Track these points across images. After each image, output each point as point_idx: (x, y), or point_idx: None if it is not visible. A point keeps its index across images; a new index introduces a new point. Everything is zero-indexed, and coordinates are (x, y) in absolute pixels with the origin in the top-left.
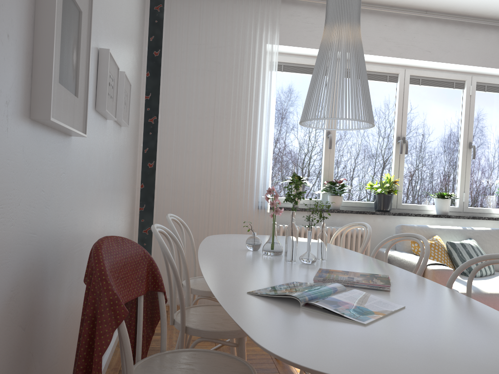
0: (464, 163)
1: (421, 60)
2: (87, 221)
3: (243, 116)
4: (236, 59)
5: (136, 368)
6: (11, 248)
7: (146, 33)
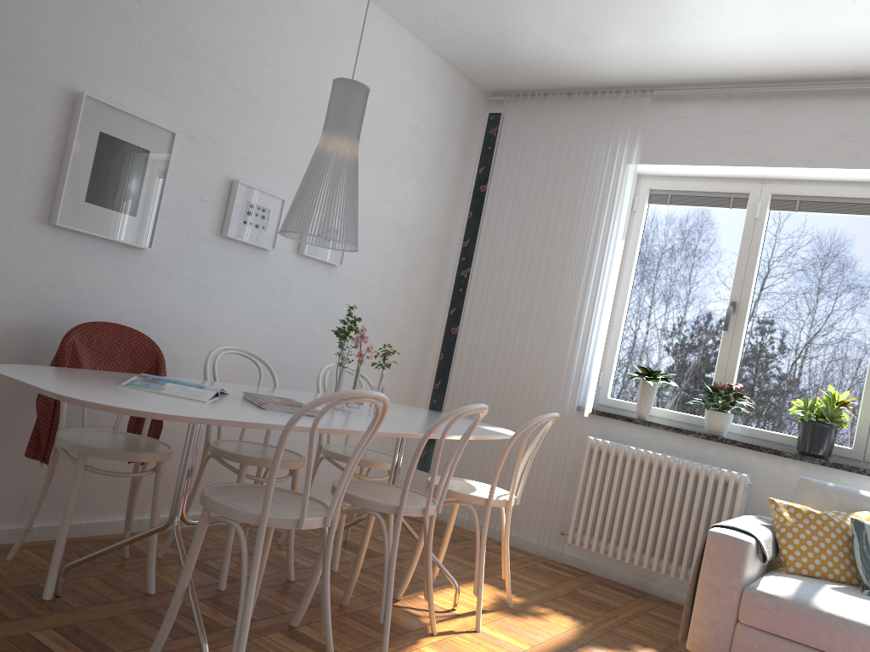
0: None
1: None
2: (191, 334)
3: (571, 269)
4: (572, 188)
5: (99, 431)
6: (9, 301)
7: (476, 163)
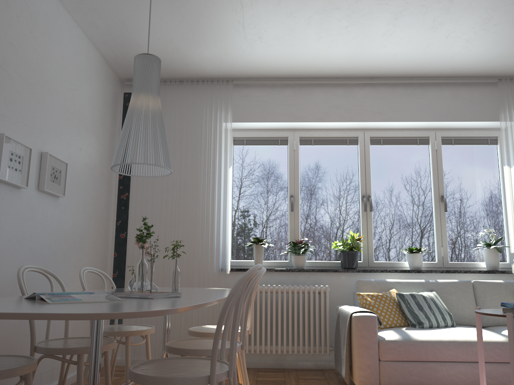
0: (438, 217)
1: (373, 122)
2: None
3: (202, 186)
4: (193, 138)
5: None
6: None
7: (120, 125)
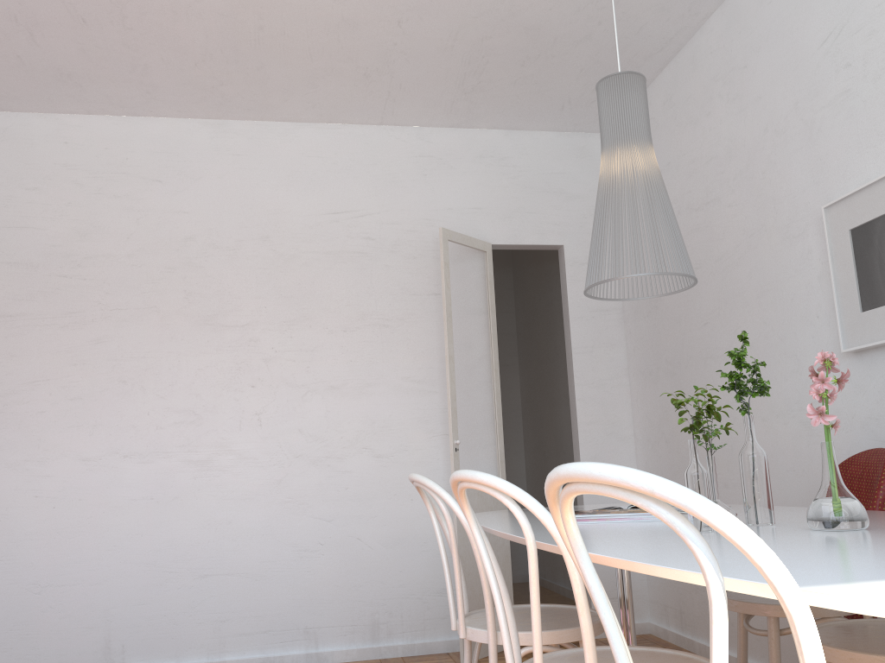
0: None
1: None
2: None
3: None
4: None
5: None
6: (849, 447)
7: None
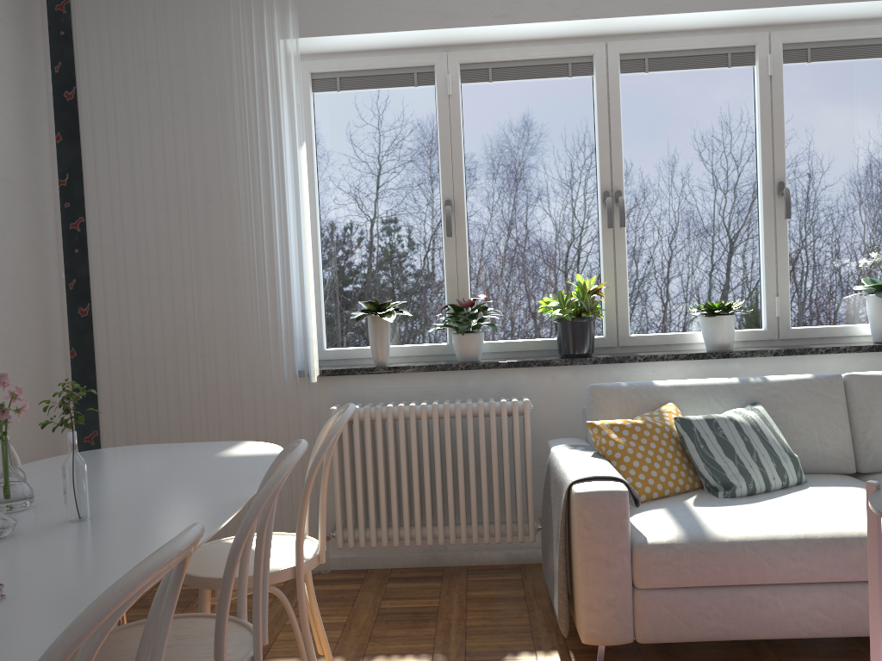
0: (771, 230)
1: (626, 17)
2: None
3: (243, 193)
4: (213, 80)
5: None
6: None
7: (46, 59)
